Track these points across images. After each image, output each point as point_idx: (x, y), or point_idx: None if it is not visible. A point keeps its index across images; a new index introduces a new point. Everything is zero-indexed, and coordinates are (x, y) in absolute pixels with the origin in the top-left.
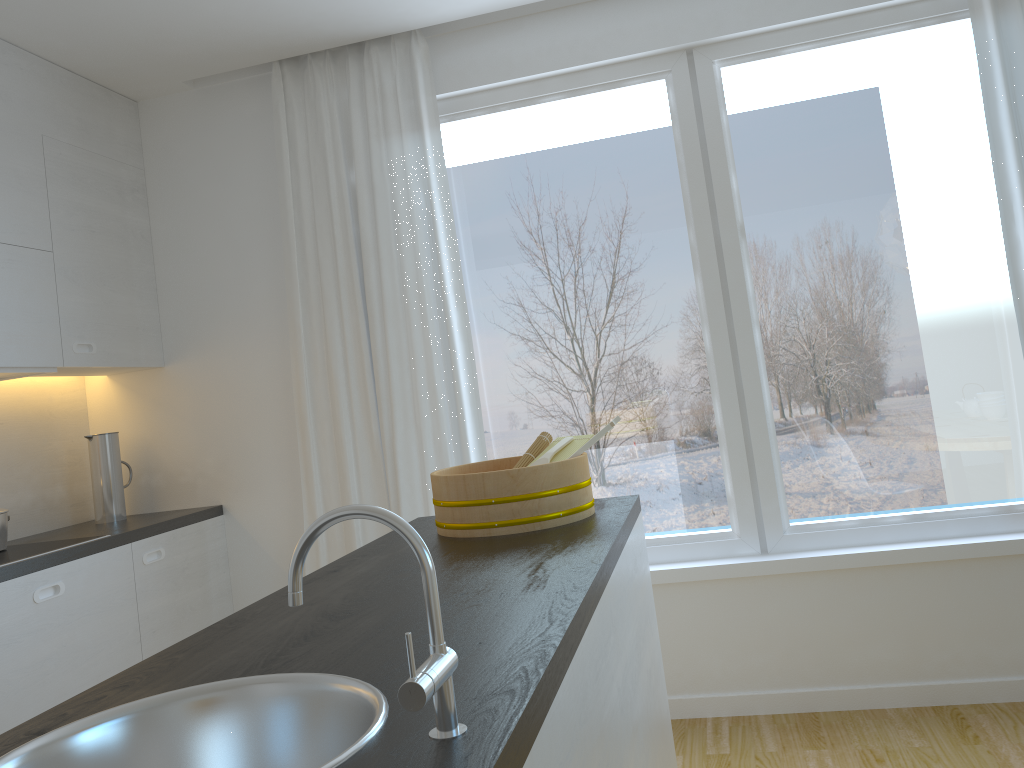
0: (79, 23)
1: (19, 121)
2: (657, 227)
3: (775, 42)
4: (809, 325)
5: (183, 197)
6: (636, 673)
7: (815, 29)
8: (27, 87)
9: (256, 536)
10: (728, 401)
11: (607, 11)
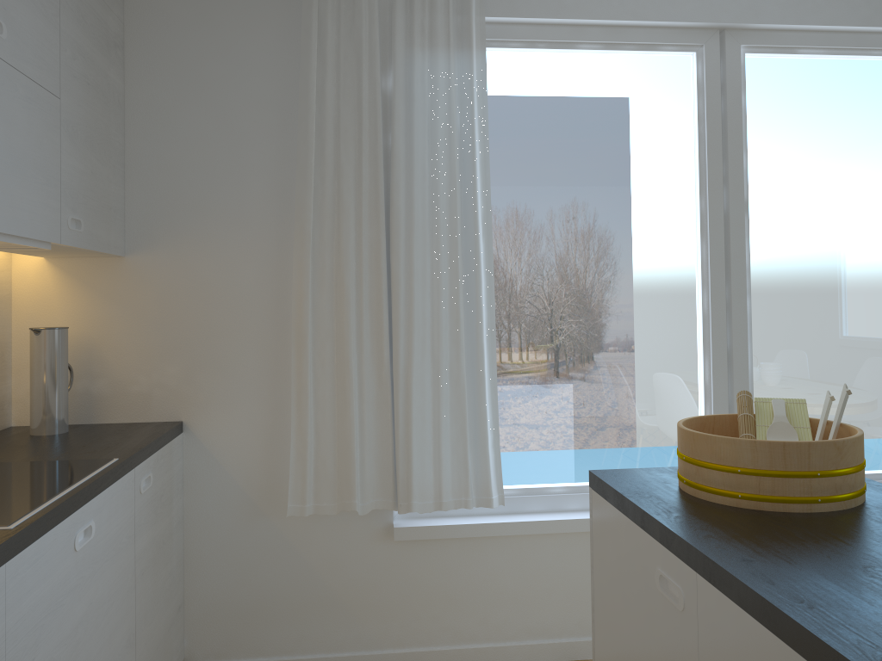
0: None
1: None
2: (671, 190)
3: (795, 41)
4: (790, 300)
5: (172, 66)
6: None
7: (828, 37)
8: None
9: (221, 459)
10: (718, 361)
11: None
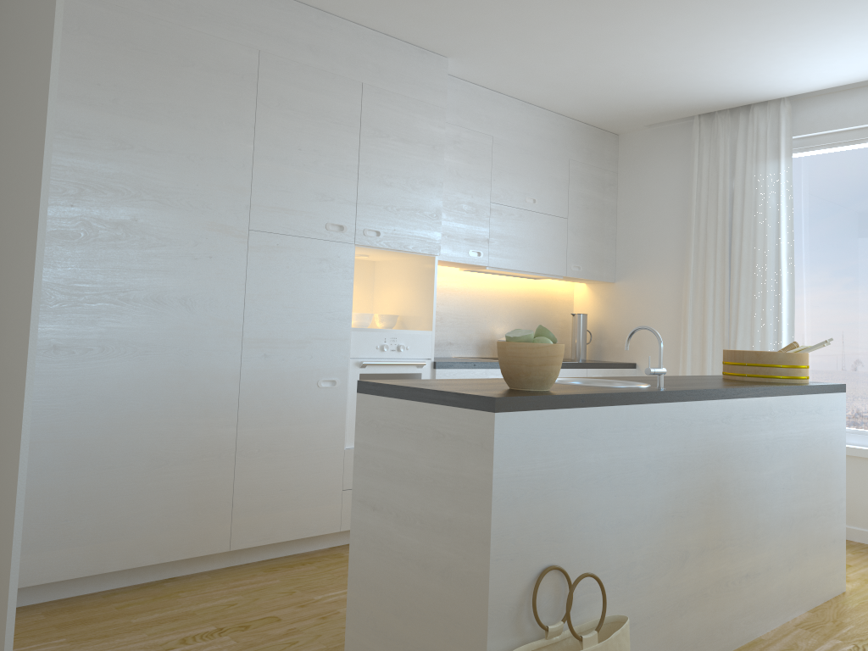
0: (593, 105)
1: (560, 153)
2: None
3: None
4: None
5: (636, 189)
6: (794, 449)
7: None
8: (565, 135)
9: None
10: None
11: None
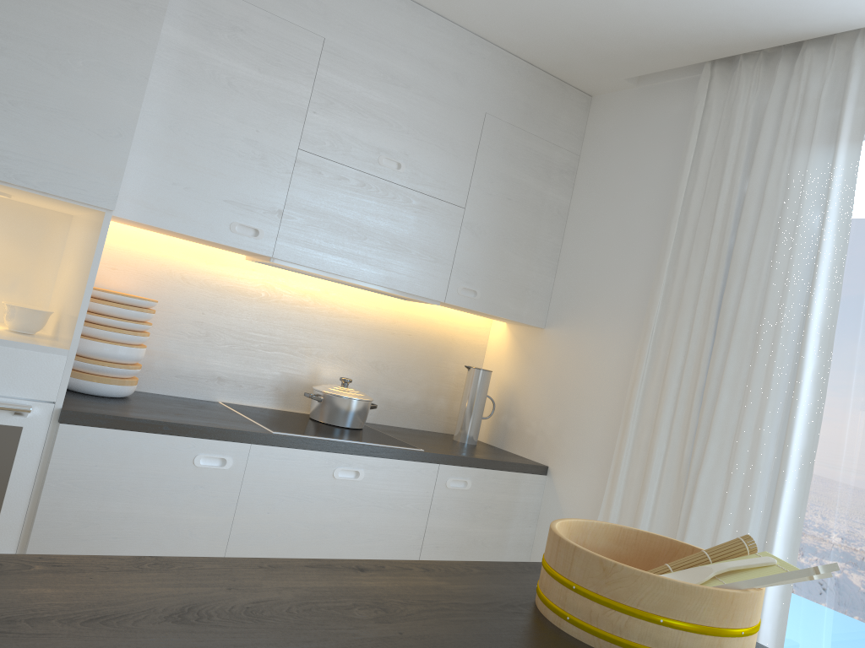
0: (523, 19)
1: (468, 99)
2: None
3: None
4: None
5: (600, 184)
6: None
7: None
8: (484, 73)
9: (564, 508)
10: None
11: None
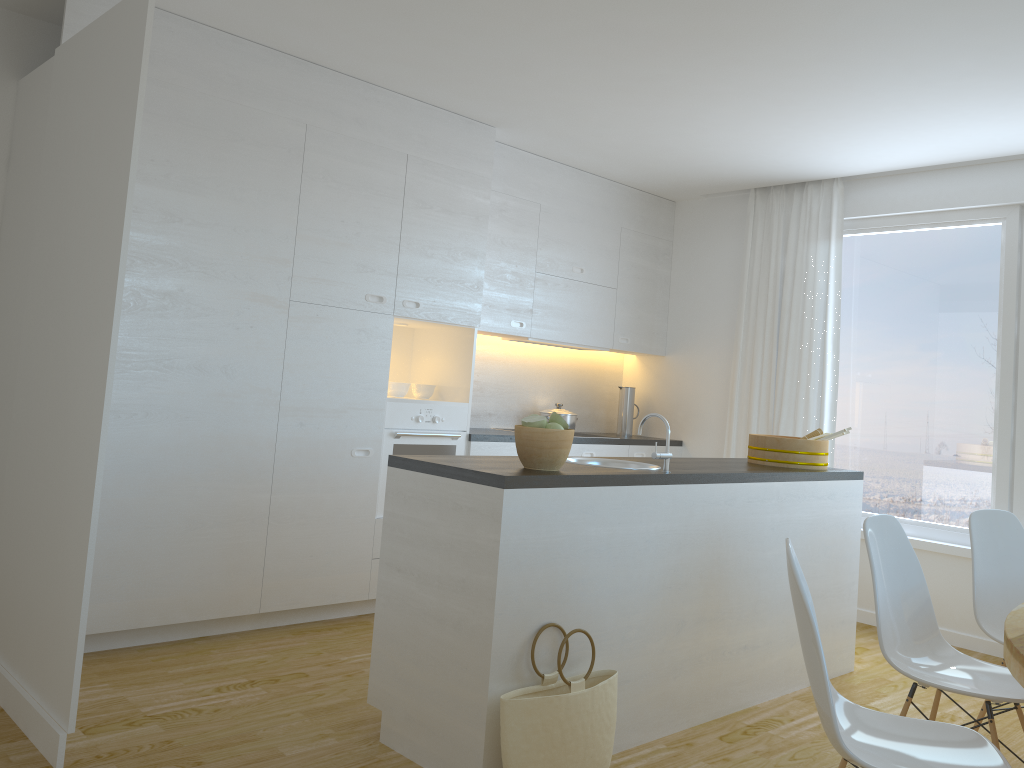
0: (646, 175)
1: (611, 221)
2: (977, 321)
3: None
4: None
5: (690, 260)
6: (802, 532)
7: None
8: (618, 203)
9: None
10: (1002, 446)
11: (965, 175)
